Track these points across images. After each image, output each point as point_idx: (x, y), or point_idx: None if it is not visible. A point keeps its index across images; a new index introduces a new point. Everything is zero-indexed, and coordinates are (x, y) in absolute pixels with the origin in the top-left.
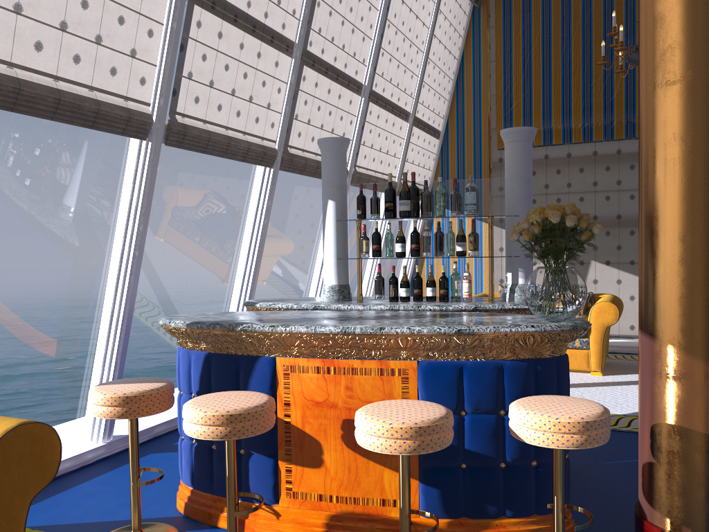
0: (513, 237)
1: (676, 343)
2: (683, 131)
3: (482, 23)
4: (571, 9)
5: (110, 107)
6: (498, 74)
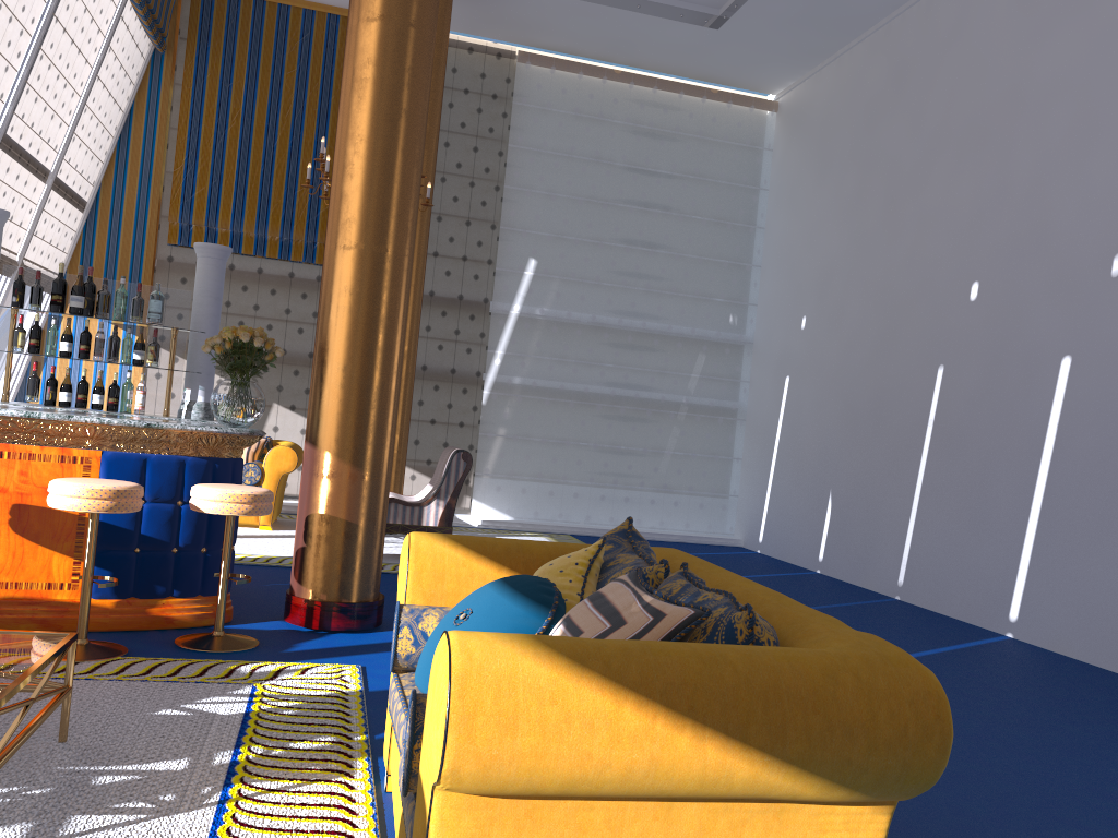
0: (206, 350)
1: (331, 449)
2: (351, 287)
3: (165, 74)
4: (282, 96)
5: None
6: (180, 148)
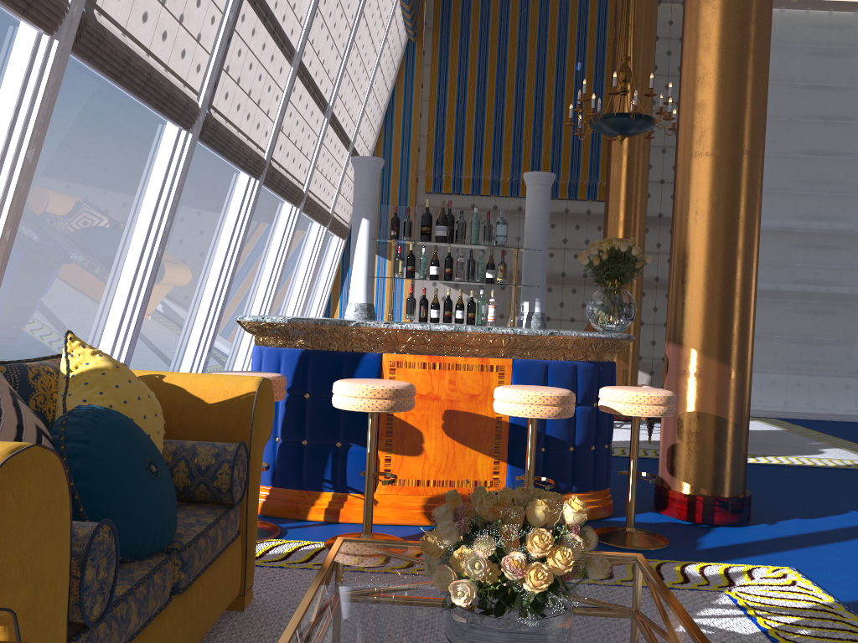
0: (585, 261)
1: (703, 349)
2: (716, 191)
3: (416, 58)
4: (507, 63)
5: (178, 91)
6: (431, 115)
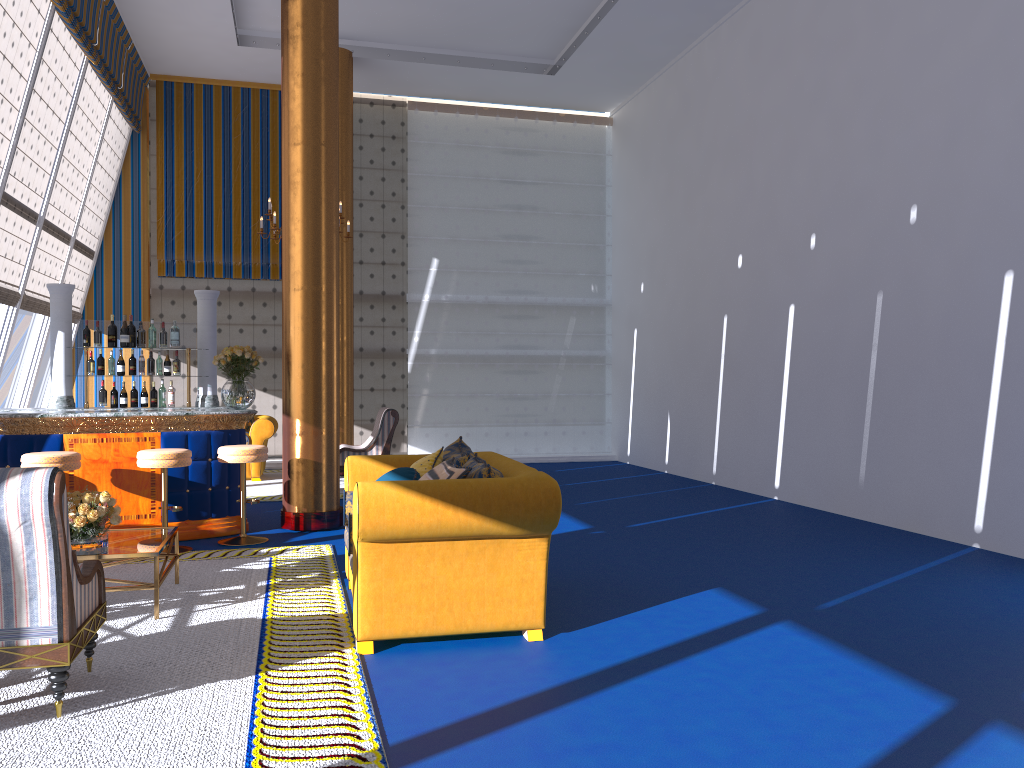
0: (215, 363)
1: (299, 417)
2: (302, 314)
3: (142, 149)
4: (232, 156)
5: None
6: (160, 203)
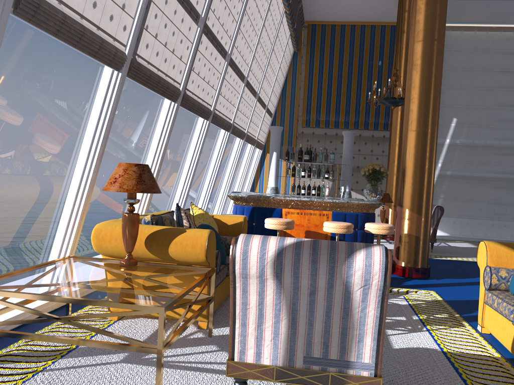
0: (362, 173)
1: (409, 208)
2: (416, 145)
3: (298, 60)
4: (343, 62)
5: (206, 108)
6: (305, 88)
